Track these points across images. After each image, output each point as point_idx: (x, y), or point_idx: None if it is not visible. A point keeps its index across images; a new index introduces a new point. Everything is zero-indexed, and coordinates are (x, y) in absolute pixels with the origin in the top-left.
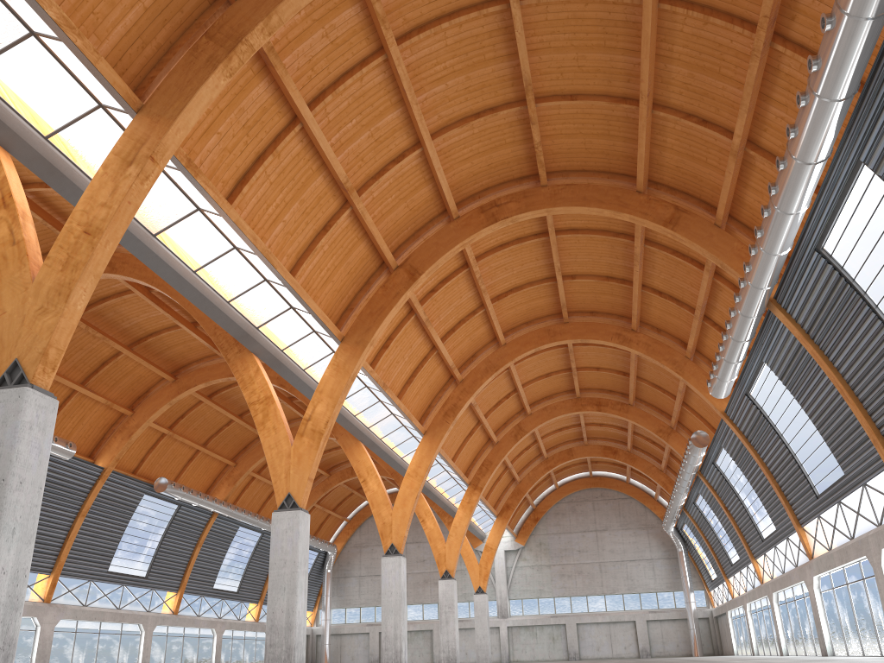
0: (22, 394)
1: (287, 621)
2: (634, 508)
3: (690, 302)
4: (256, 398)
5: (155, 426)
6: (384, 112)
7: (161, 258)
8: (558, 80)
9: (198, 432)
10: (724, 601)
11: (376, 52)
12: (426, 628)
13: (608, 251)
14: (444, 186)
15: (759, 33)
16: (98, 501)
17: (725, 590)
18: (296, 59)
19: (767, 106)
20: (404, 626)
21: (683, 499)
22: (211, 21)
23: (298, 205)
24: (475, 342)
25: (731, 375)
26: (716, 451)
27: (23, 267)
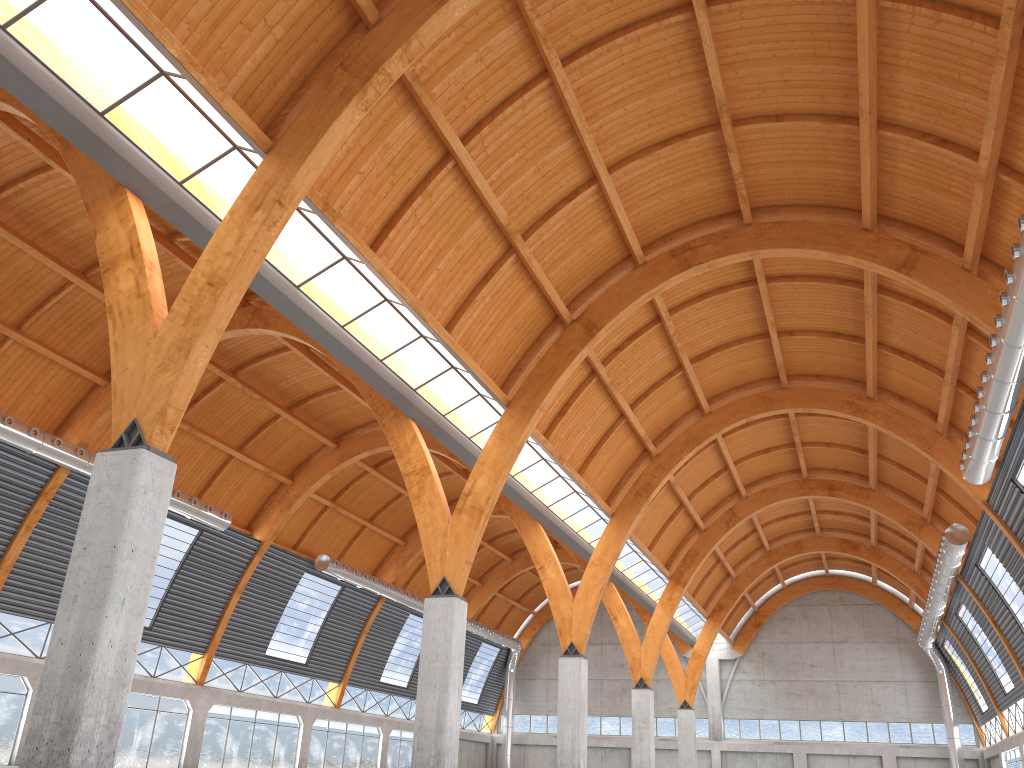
0: (137, 457)
1: (436, 723)
2: (881, 616)
3: (939, 364)
4: (412, 468)
5: (317, 498)
6: (552, 144)
7: (304, 312)
8: (760, 98)
9: (363, 505)
10: (998, 739)
11: (540, 75)
12: (624, 745)
13: (833, 302)
14: (625, 227)
15: (1003, 29)
16: (255, 578)
17: (998, 726)
18: (447, 87)
19: (1021, 120)
20: (583, 739)
21: (940, 608)
22: (349, 50)
23: (453, 251)
24: (673, 409)
25: (989, 455)
26: (978, 551)
27: (147, 321)
